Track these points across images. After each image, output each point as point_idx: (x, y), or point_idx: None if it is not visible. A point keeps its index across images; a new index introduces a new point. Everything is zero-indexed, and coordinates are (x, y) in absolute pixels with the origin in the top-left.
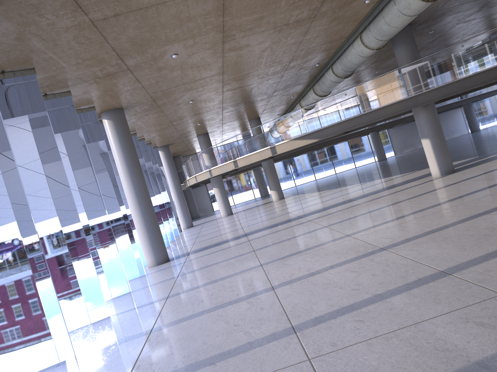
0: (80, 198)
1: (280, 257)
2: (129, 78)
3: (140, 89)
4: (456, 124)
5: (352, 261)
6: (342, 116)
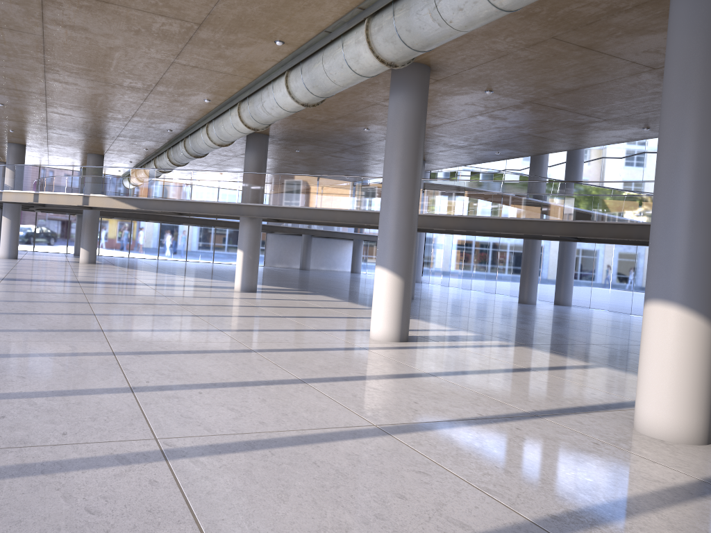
0: None
1: (8, 300)
2: None
3: None
4: (342, 258)
5: (59, 314)
6: (169, 195)
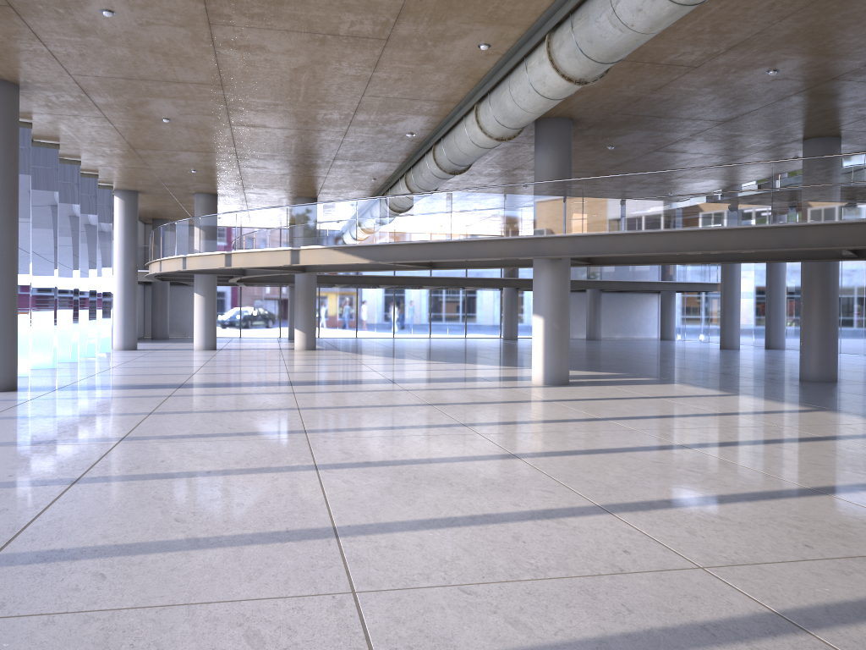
0: None
1: (165, 435)
2: (16, 25)
3: (47, 58)
4: (644, 319)
5: (246, 473)
6: (418, 235)
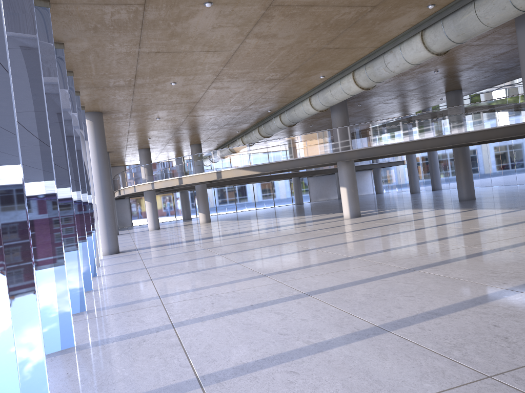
0: None
1: (233, 252)
2: (128, 91)
3: (128, 101)
4: (365, 184)
5: (292, 253)
6: (283, 157)
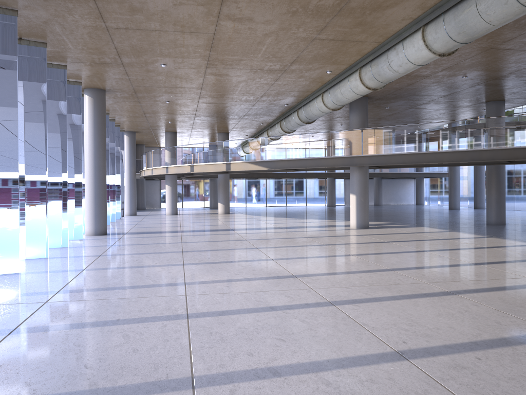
0: (32, 156)
1: (199, 250)
2: (120, 70)
3: (126, 80)
4: (406, 193)
5: (246, 261)
6: (292, 155)
